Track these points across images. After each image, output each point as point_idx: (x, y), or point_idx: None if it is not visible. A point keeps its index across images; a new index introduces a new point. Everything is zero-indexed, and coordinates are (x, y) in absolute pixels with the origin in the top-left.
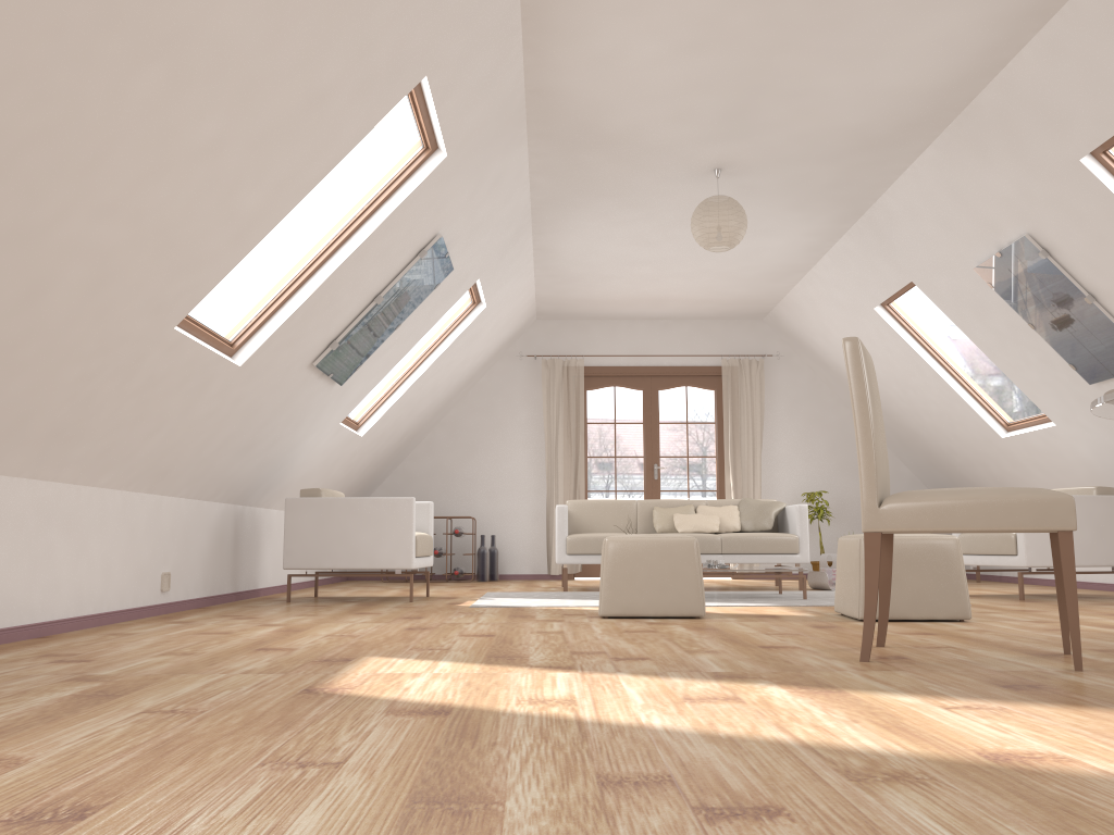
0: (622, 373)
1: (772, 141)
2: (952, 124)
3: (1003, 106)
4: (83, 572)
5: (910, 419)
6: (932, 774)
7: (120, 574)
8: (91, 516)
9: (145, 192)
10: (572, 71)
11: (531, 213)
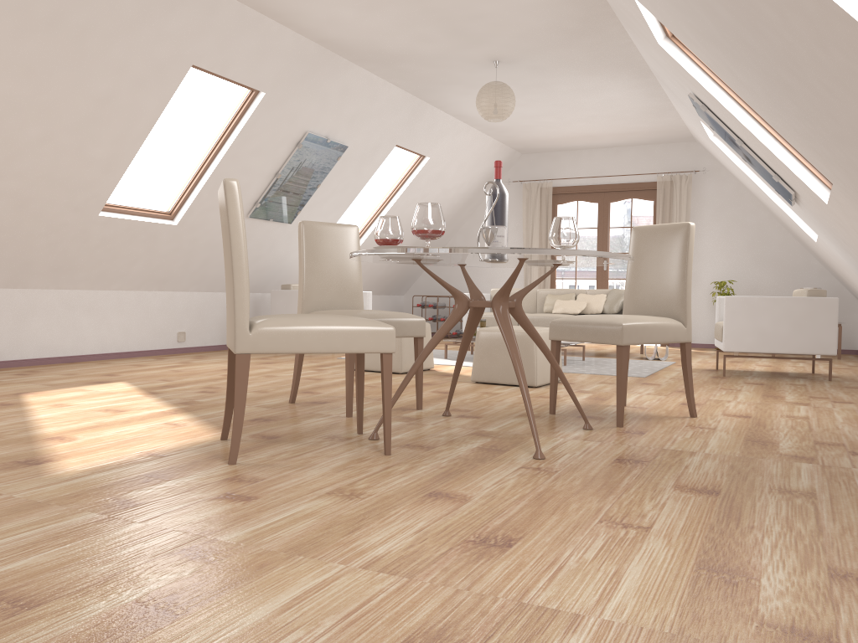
0: (582, 191)
1: (505, 42)
2: (616, 14)
3: (614, 4)
4: (105, 332)
5: (786, 223)
6: (2, 439)
7: (138, 333)
8: (109, 305)
9: (16, 165)
10: (324, 29)
11: (418, 98)
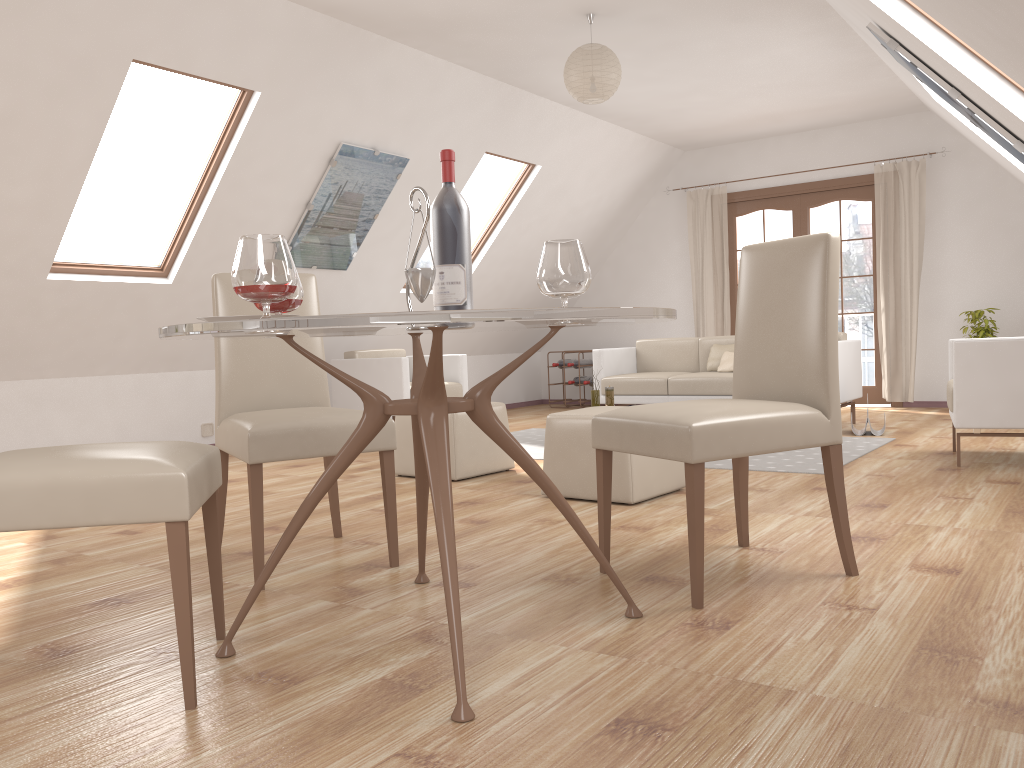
0: (769, 195)
1: None
2: None
3: None
4: (90, 432)
5: None
6: None
7: (141, 429)
8: (96, 395)
9: None
10: None
11: (506, 83)
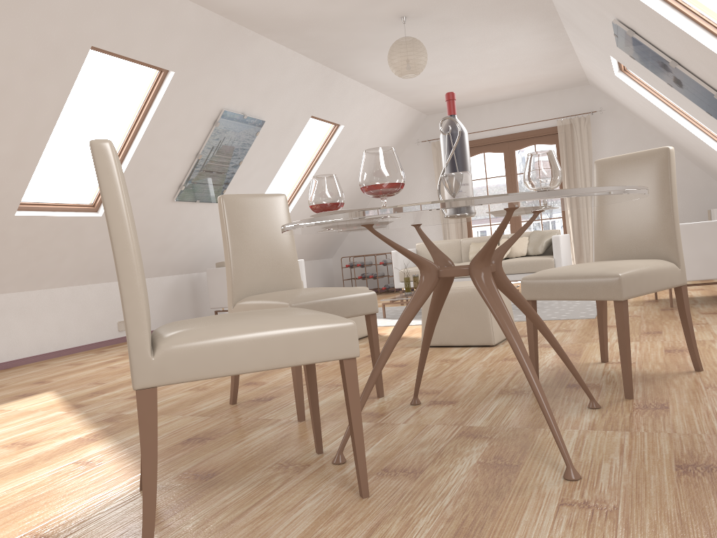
0: (488, 143)
1: None
2: None
3: None
4: (40, 332)
5: (690, 149)
6: None
7: (76, 328)
8: (43, 304)
9: None
10: None
11: (328, 67)
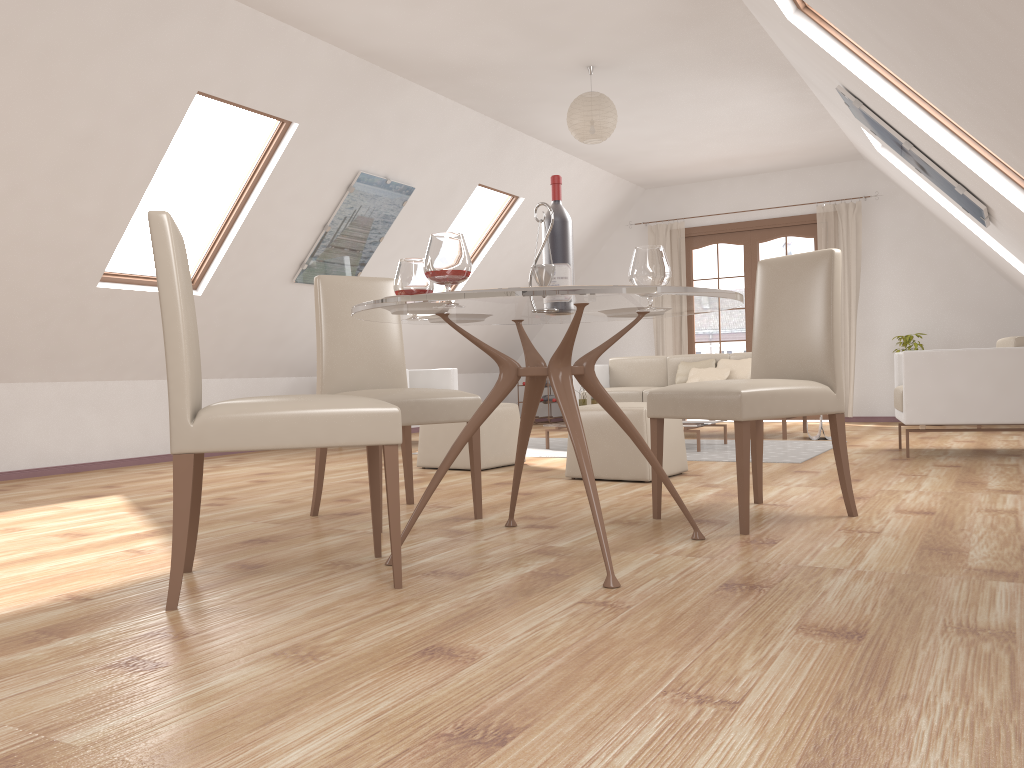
0: (723, 230)
1: (597, 39)
2: None
3: None
4: (118, 433)
5: (986, 255)
6: None
7: (161, 432)
8: (123, 399)
9: None
10: (365, 38)
11: (502, 123)
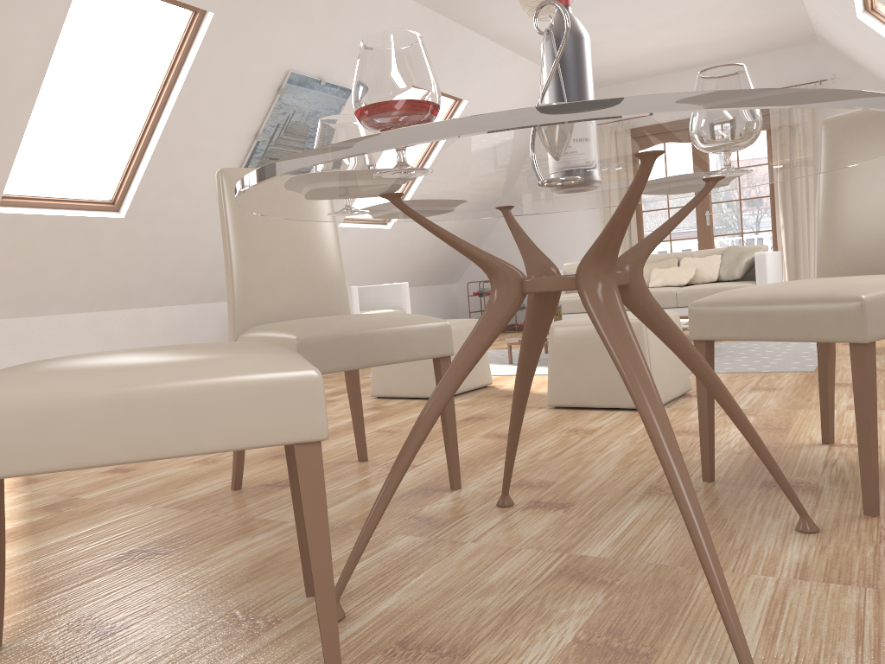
0: None
1: None
2: None
3: None
4: None
5: None
6: None
7: None
8: (49, 335)
9: None
10: None
11: (442, 15)
